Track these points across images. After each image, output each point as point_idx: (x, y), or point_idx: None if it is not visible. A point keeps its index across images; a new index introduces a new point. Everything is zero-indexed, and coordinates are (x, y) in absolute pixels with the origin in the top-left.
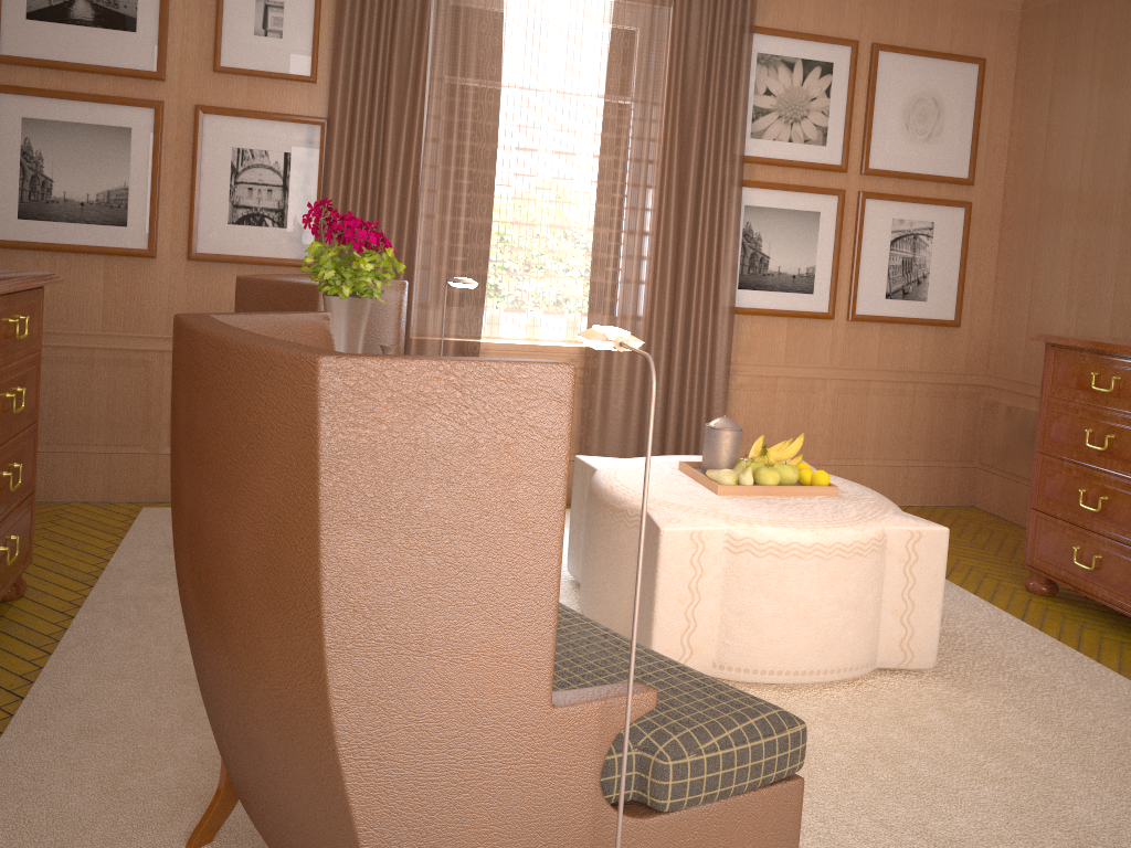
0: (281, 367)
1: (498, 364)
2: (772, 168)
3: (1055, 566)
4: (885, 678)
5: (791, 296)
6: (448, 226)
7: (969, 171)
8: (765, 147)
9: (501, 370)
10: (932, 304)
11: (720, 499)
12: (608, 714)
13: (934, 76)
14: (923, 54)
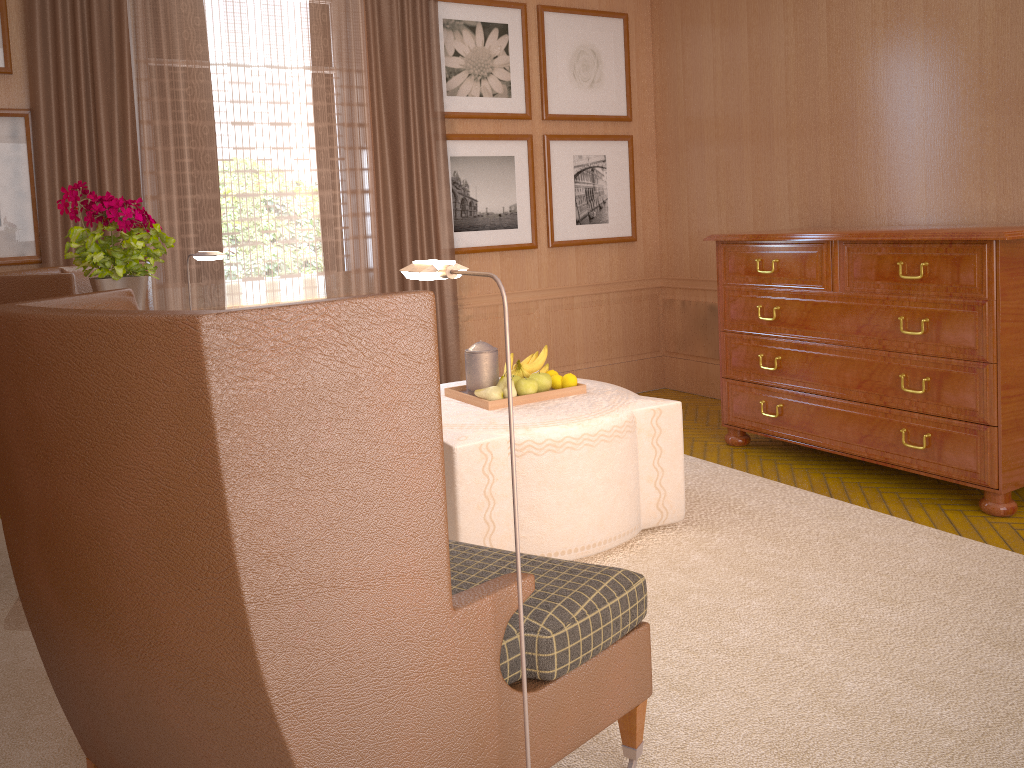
0: (152, 334)
1: (368, 300)
2: (469, 121)
3: (747, 420)
4: (649, 536)
5: (500, 232)
6: (176, 205)
7: (627, 109)
8: (461, 103)
9: (371, 305)
10: (613, 224)
11: (493, 413)
12: (499, 606)
13: (590, 31)
14: (579, 12)
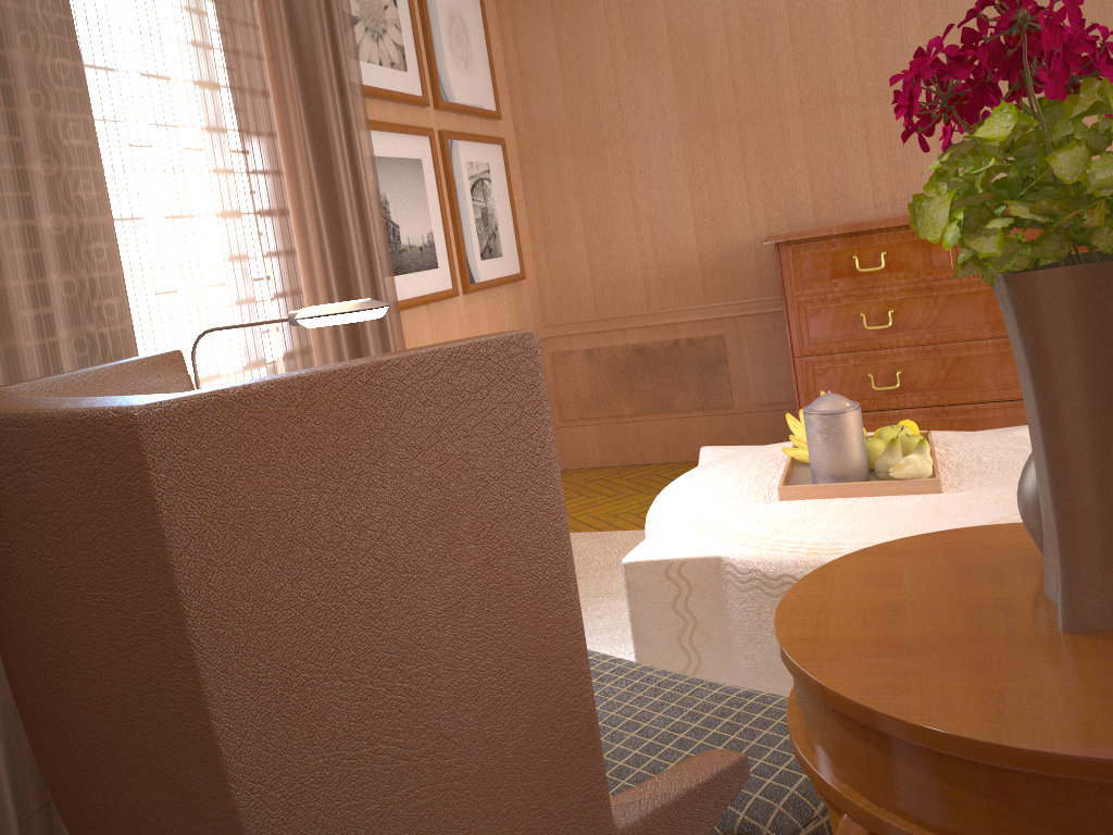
0: None
1: None
2: (373, 102)
3: None
4: None
5: (426, 275)
6: (26, 239)
7: (496, 103)
8: (366, 71)
9: None
10: (507, 258)
11: (968, 493)
12: None
13: None
14: None
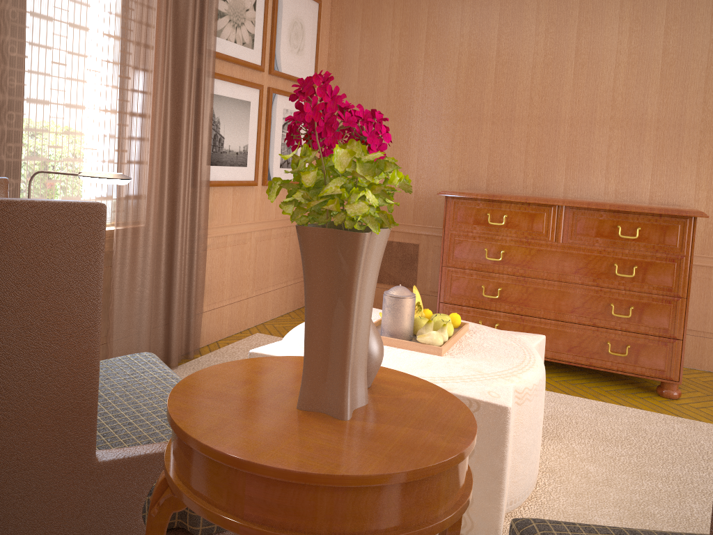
0: None
1: None
2: (225, 63)
3: None
4: None
5: (236, 169)
6: None
7: None
8: (223, 45)
9: None
10: None
11: (454, 360)
12: None
13: (302, 7)
14: None
